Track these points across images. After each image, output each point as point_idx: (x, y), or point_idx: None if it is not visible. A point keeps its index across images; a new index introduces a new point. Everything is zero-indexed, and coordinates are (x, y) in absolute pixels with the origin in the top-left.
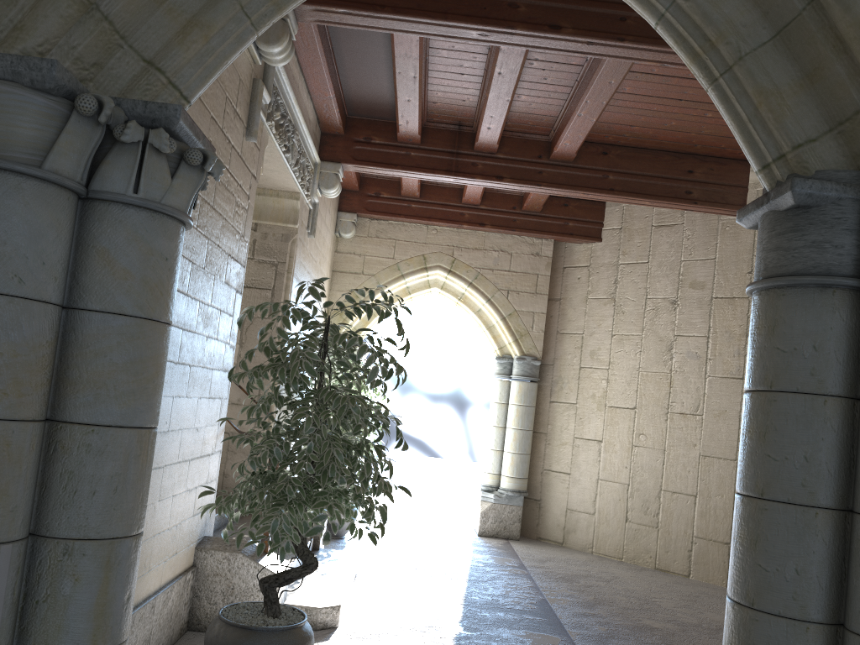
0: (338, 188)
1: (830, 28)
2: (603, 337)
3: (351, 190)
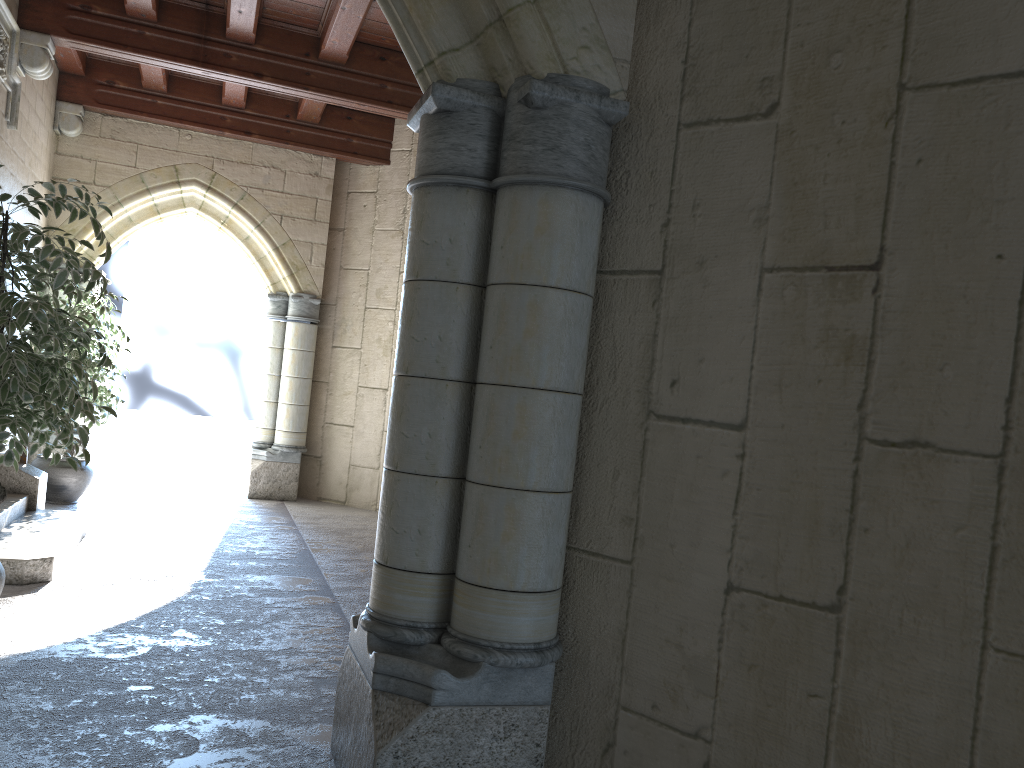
0: (49, 68)
1: None
2: (390, 274)
3: (74, 74)
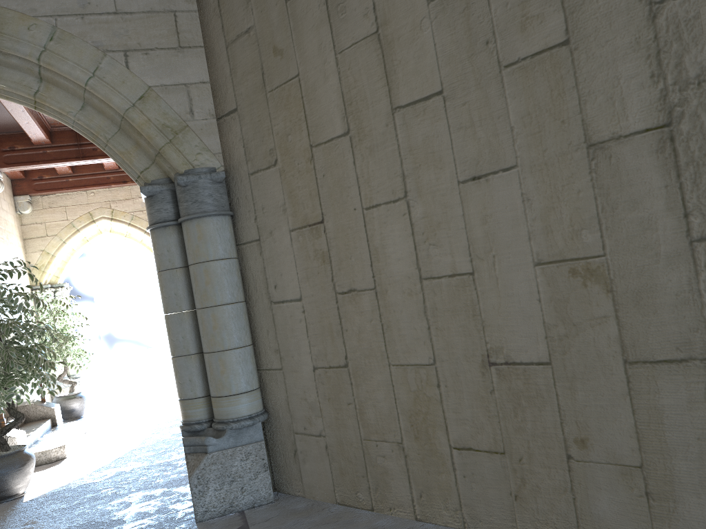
0: (1, 186)
1: (134, 126)
2: None
3: (19, 178)
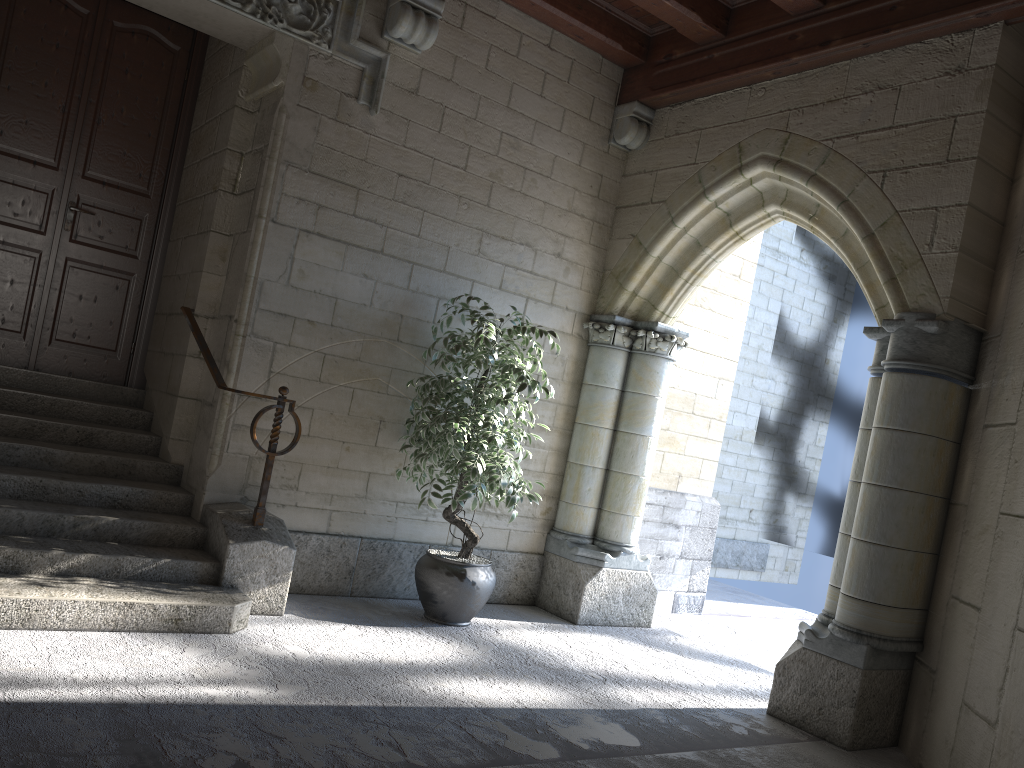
0: (416, 26)
1: None
2: None
3: (635, 65)
